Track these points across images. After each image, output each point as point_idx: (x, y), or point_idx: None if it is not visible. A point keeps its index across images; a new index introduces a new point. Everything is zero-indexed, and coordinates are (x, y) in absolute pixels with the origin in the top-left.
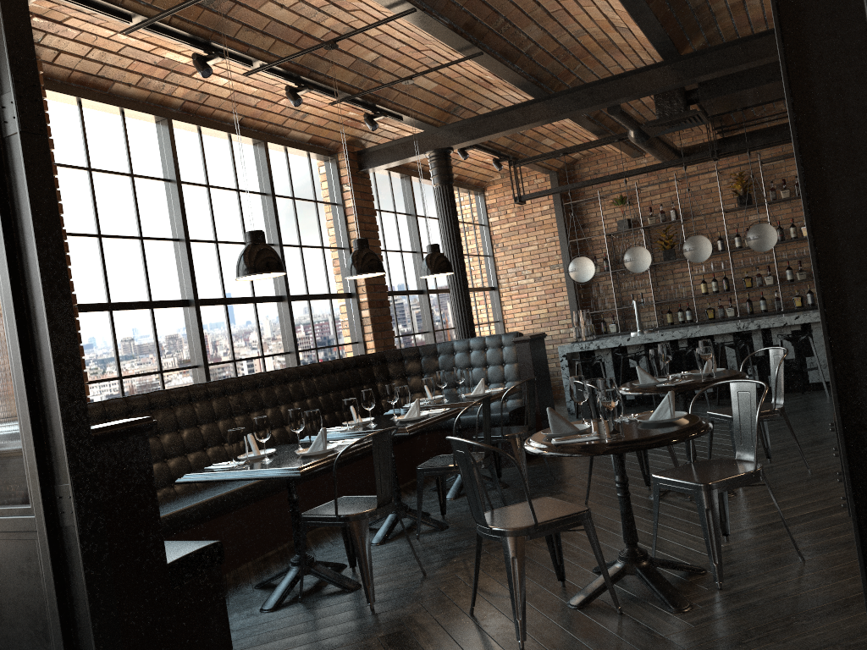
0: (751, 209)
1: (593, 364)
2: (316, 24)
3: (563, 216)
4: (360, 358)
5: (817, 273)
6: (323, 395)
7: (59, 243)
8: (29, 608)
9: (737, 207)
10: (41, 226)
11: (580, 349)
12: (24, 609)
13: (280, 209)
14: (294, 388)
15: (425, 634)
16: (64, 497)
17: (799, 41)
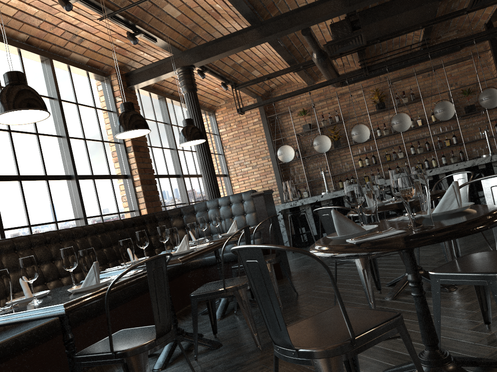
0: (384, 112)
1: (300, 215)
2: None
3: (267, 124)
4: (136, 218)
5: None
6: (107, 248)
7: None
8: None
9: (377, 110)
10: None
11: (290, 206)
12: None
13: (66, 111)
14: (81, 243)
15: None
16: None
17: None
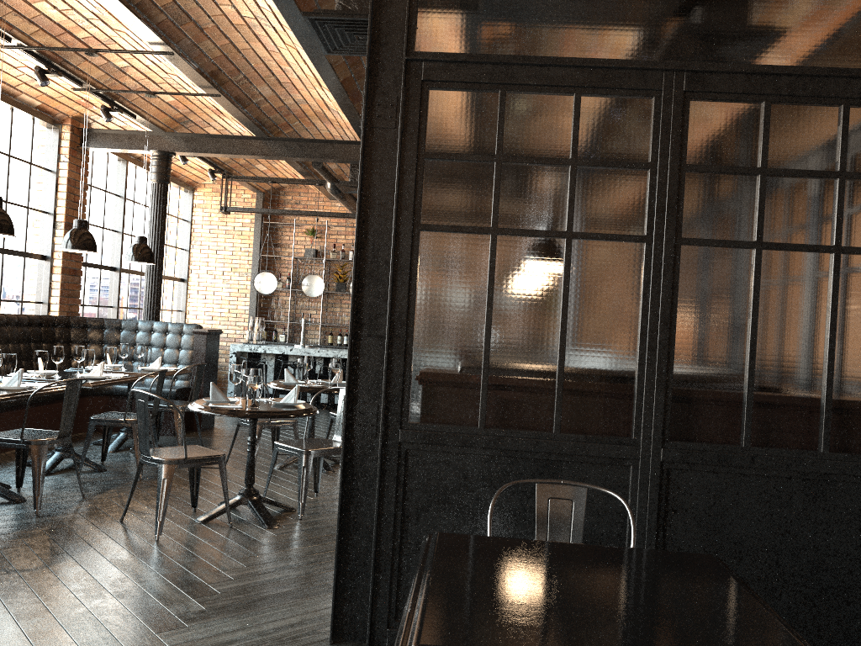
0: None
1: (257, 364)
2: (81, 28)
3: (261, 232)
4: (45, 318)
5: (351, 328)
6: (2, 344)
7: None
8: None
9: None
10: None
11: (249, 350)
12: None
13: None
14: None
15: (83, 530)
16: None
17: (366, 222)
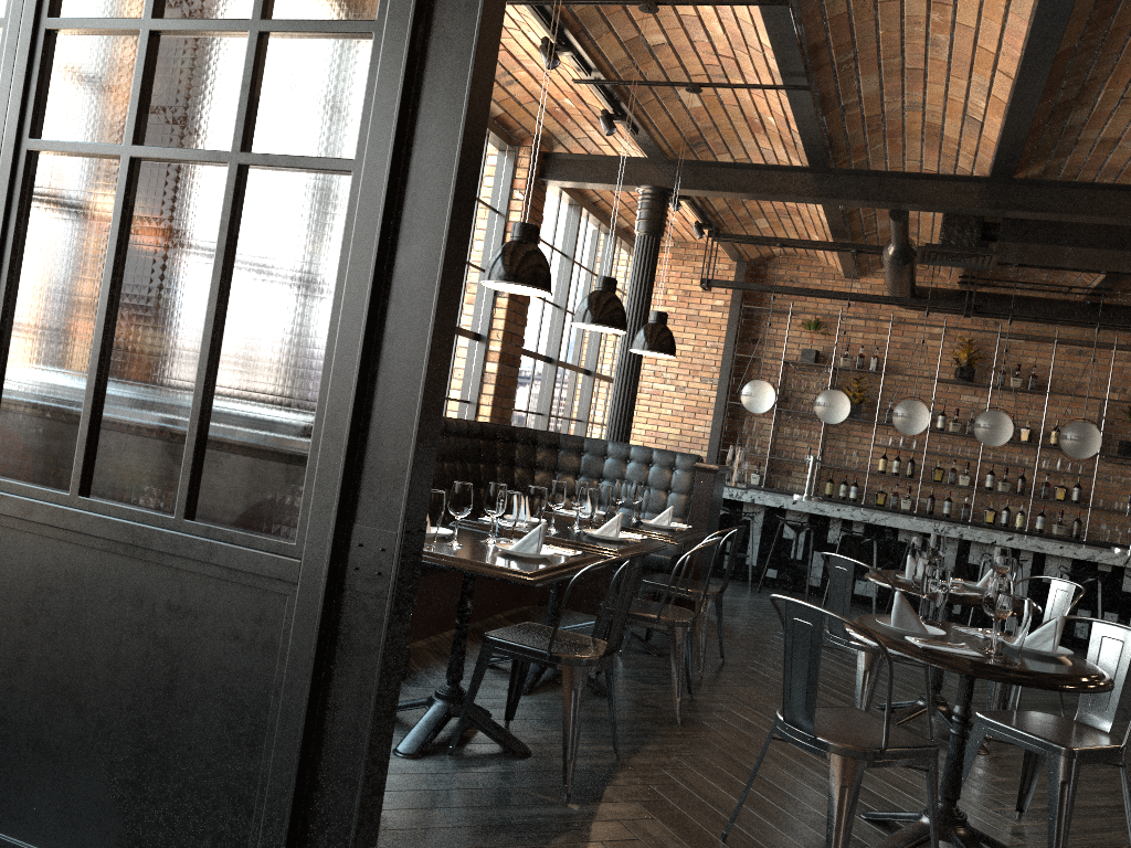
0: (967, 387)
1: (740, 520)
2: None
3: (738, 320)
4: (486, 426)
5: None
6: (437, 462)
7: (477, 165)
8: (231, 694)
9: (955, 380)
10: (470, 131)
11: (728, 497)
12: (222, 693)
13: None
14: None
15: None
16: (368, 547)
17: None
